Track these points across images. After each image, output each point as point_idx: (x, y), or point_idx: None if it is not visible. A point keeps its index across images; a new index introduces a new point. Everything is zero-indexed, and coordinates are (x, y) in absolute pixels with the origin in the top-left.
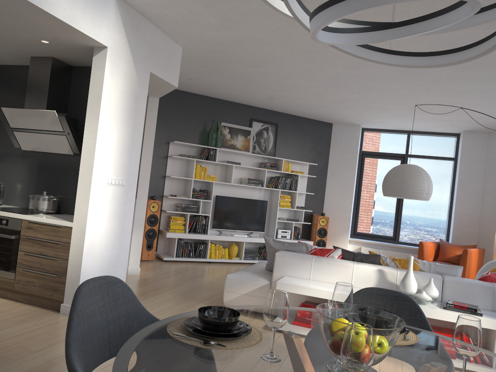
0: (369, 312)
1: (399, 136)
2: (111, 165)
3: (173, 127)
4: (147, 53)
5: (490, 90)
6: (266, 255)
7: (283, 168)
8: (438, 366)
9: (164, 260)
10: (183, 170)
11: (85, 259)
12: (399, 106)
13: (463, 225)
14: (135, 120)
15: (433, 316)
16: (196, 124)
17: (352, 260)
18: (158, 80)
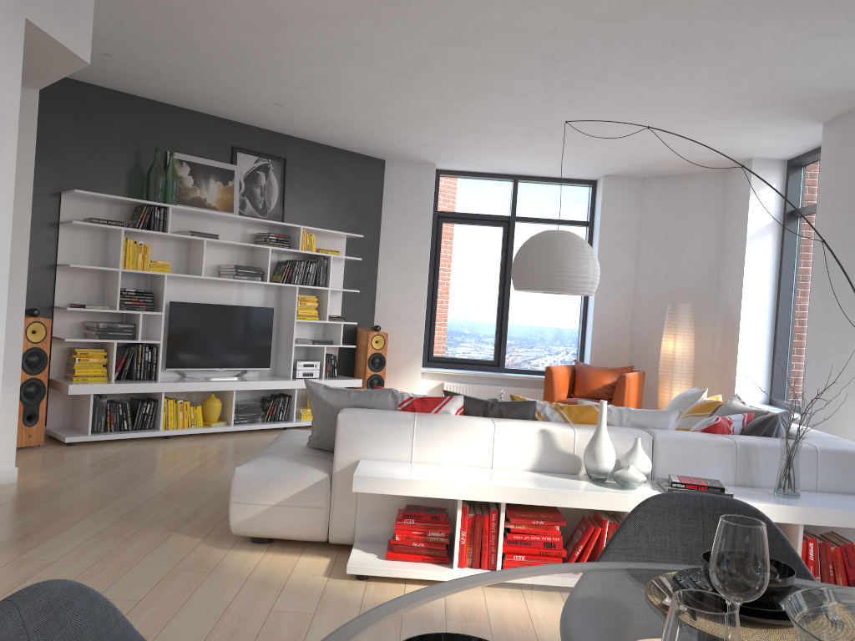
0: None
1: (499, 184)
2: None
3: (67, 159)
4: None
5: (677, 101)
6: (276, 412)
7: (302, 244)
8: None
9: (67, 443)
10: (97, 252)
11: None
12: (515, 128)
13: (607, 335)
14: None
15: None
16: (119, 155)
17: (483, 415)
18: (43, 42)
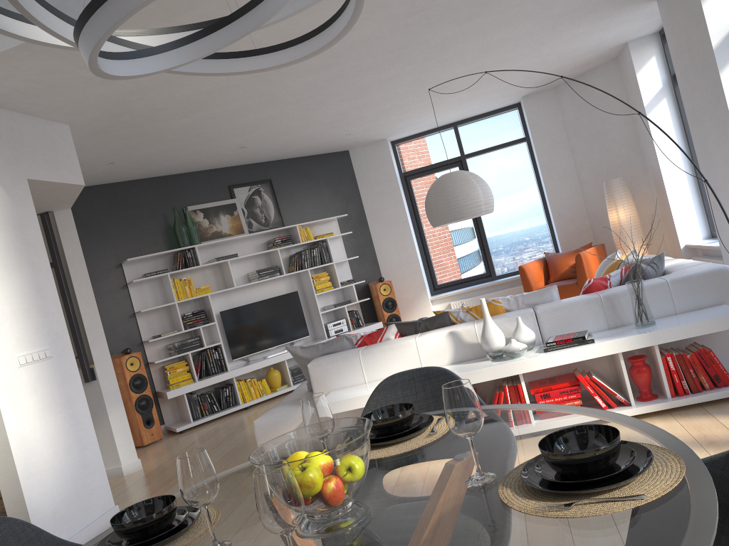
0: (338, 426)
1: (444, 134)
2: (15, 337)
3: (118, 239)
4: (11, 153)
5: (521, 34)
6: None
7: (301, 237)
8: (461, 458)
9: (179, 432)
10: (159, 295)
11: (27, 486)
12: (420, 96)
13: (568, 223)
14: (30, 258)
15: (534, 368)
16: (151, 223)
17: (415, 333)
18: (48, 185)
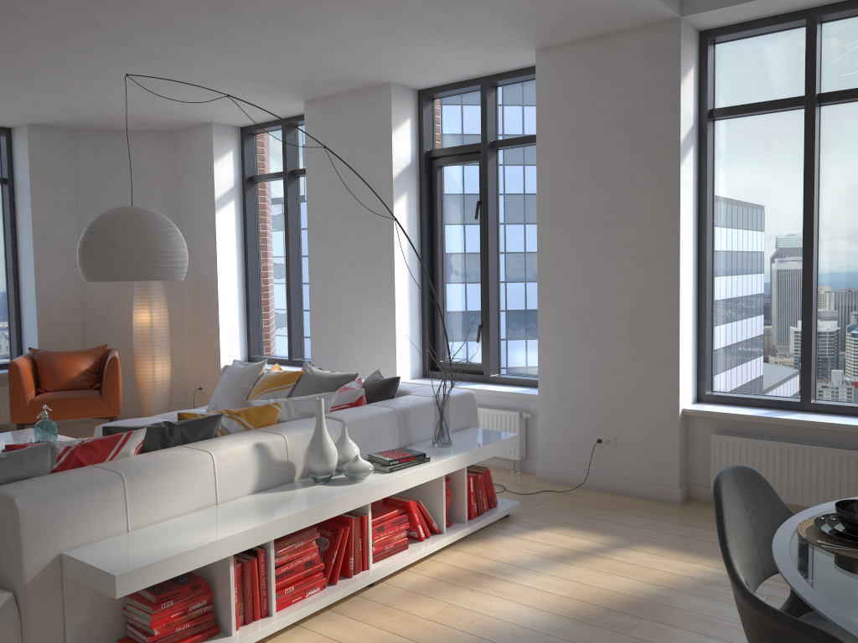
0: None
1: None
2: None
3: None
4: None
5: (203, 63)
6: None
7: None
8: None
9: None
10: None
11: None
12: None
13: (55, 313)
14: None
15: (390, 492)
16: None
17: (162, 445)
18: None
